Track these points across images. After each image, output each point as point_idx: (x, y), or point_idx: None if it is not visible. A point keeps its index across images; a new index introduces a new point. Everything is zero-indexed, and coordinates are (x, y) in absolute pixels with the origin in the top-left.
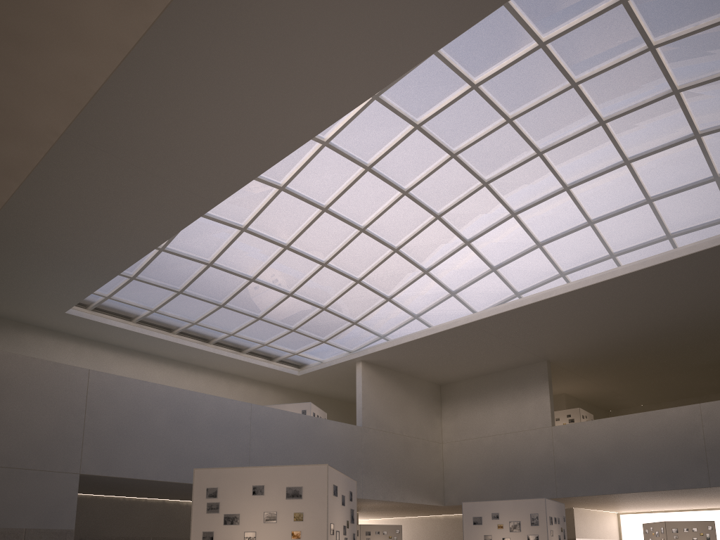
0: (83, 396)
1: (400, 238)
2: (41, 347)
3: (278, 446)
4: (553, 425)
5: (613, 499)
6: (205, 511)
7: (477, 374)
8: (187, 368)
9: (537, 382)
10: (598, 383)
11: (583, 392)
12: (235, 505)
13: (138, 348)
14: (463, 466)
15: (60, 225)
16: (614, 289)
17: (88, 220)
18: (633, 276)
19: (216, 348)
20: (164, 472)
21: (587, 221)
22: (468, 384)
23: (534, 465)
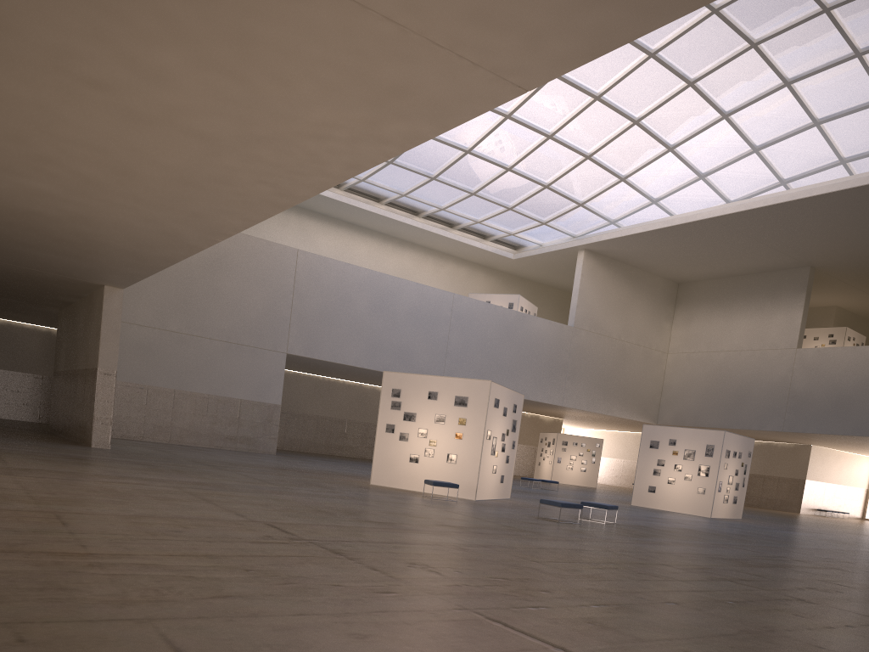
0: (291, 276)
1: (642, 107)
2: None
3: (478, 341)
4: (798, 347)
5: (852, 441)
6: (390, 407)
7: (722, 275)
8: (393, 242)
9: (792, 293)
10: None
11: (861, 307)
12: (413, 406)
13: (344, 218)
14: (685, 383)
15: None
16: None
17: None
18: None
19: (424, 223)
20: (362, 358)
21: None
22: (711, 285)
23: (766, 391)
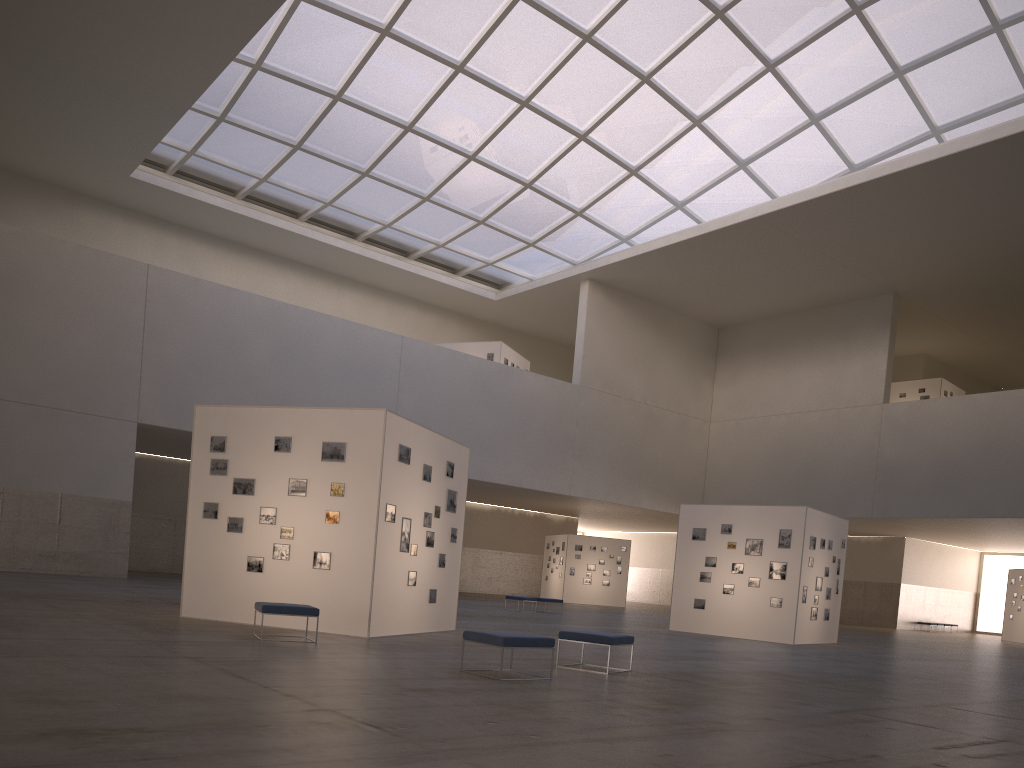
0: (139, 305)
1: (653, 55)
2: (105, 233)
3: (442, 405)
4: (885, 402)
5: (965, 527)
6: (209, 472)
7: (777, 312)
8: (326, 279)
9: (872, 330)
10: (981, 339)
11: (955, 354)
12: (250, 466)
13: (249, 242)
14: (736, 460)
15: (79, 12)
16: (1015, 157)
17: (117, 3)
18: None
19: (365, 248)
20: None
21: (991, 23)
22: (762, 328)
23: (845, 464)
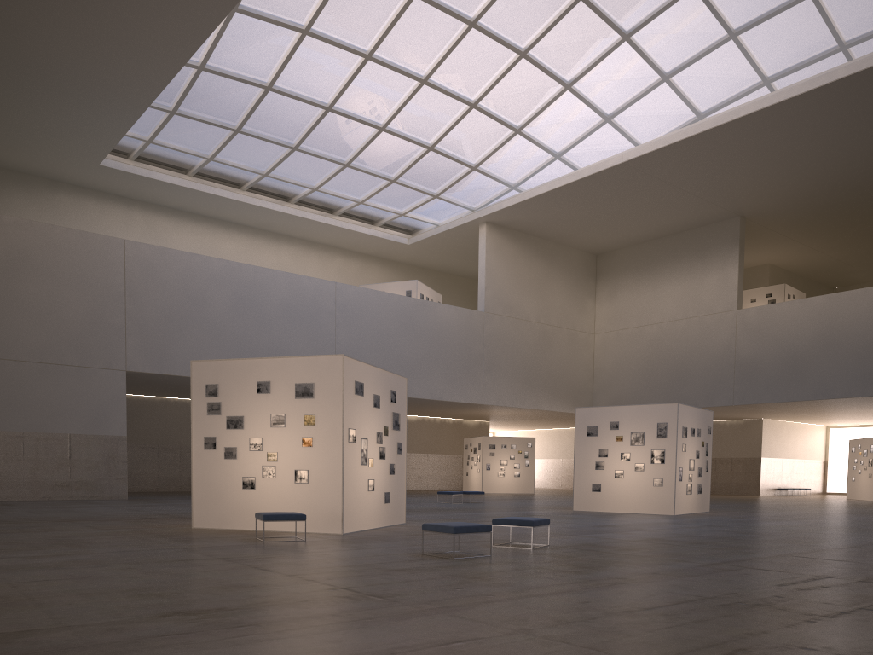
0: (120, 274)
1: (528, 34)
2: (81, 213)
3: (372, 337)
4: (738, 309)
5: (810, 408)
6: (206, 413)
7: (644, 238)
8: (266, 237)
9: (724, 248)
10: (816, 248)
11: (795, 262)
12: (238, 406)
13: (201, 211)
14: (618, 364)
15: (55, 37)
16: (832, 101)
17: (87, 28)
18: (861, 79)
19: (297, 209)
20: None
21: None
22: (633, 252)
23: (709, 362)
